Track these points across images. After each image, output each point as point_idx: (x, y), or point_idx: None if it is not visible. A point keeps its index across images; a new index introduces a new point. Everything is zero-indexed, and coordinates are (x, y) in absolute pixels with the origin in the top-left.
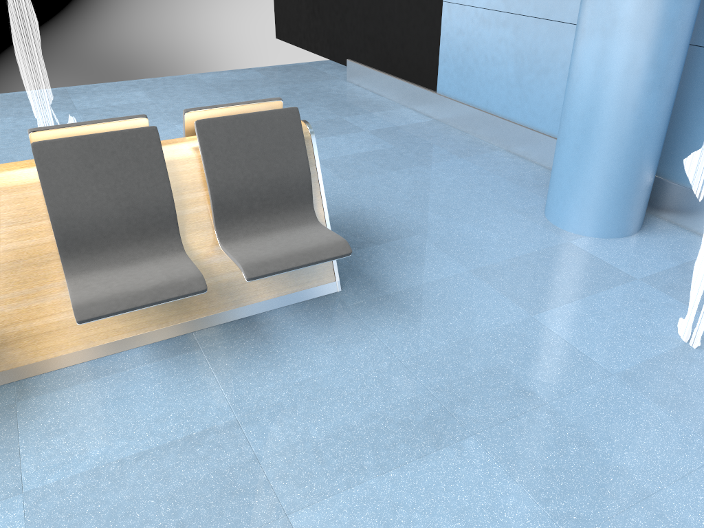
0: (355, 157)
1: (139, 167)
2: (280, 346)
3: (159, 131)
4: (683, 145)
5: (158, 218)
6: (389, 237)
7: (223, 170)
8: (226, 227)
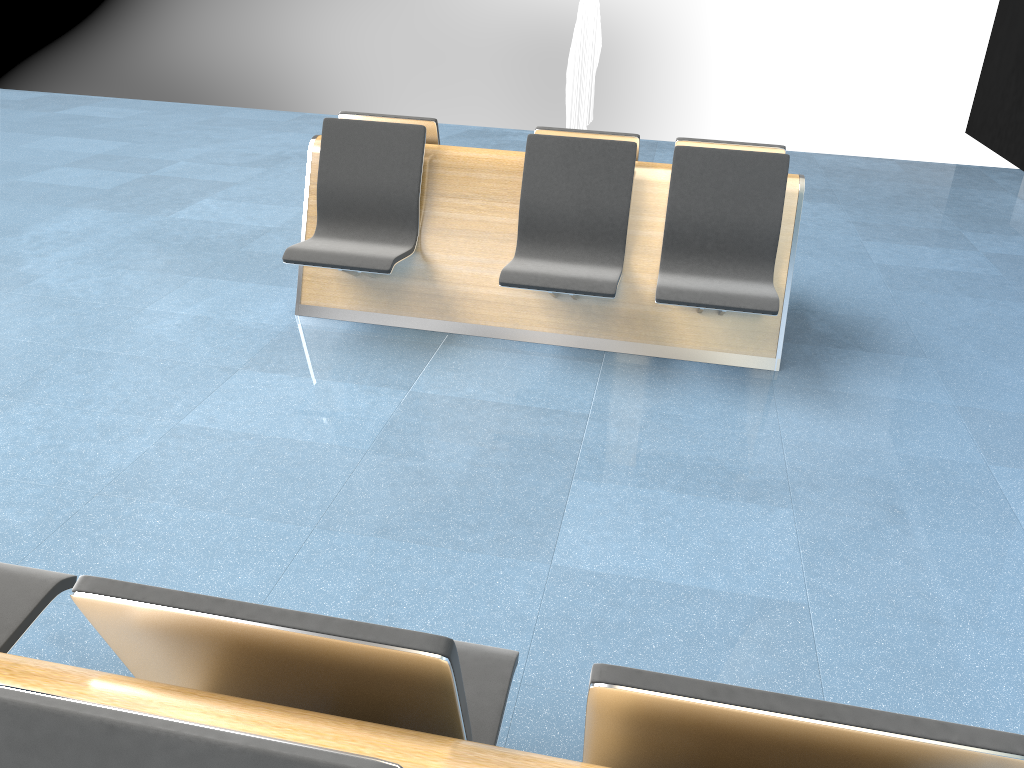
0: (931, 272)
1: (607, 176)
2: (673, 386)
3: None
4: None
5: (609, 229)
6: (887, 350)
7: (686, 200)
8: (671, 259)
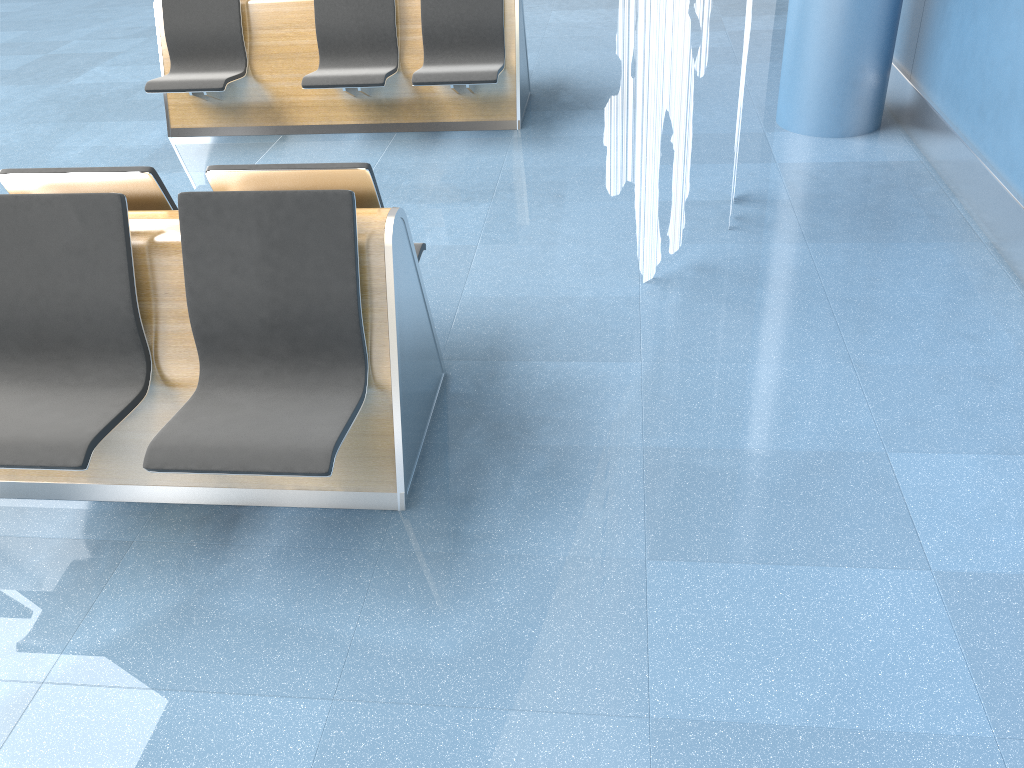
0: None
1: None
2: (439, 147)
3: (531, 15)
4: (927, 44)
5: (383, 38)
6: None
7: (433, 8)
8: (431, 55)
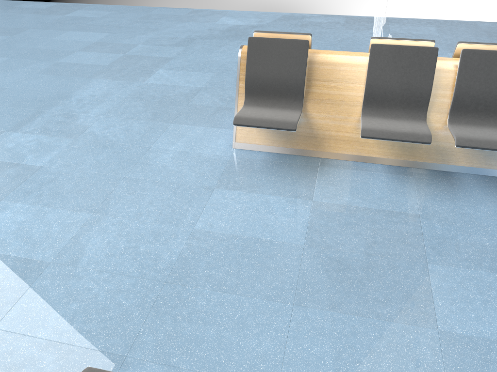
0: None
1: (419, 68)
2: (460, 192)
3: None
4: None
5: (418, 99)
6: None
7: (467, 82)
8: (455, 115)
